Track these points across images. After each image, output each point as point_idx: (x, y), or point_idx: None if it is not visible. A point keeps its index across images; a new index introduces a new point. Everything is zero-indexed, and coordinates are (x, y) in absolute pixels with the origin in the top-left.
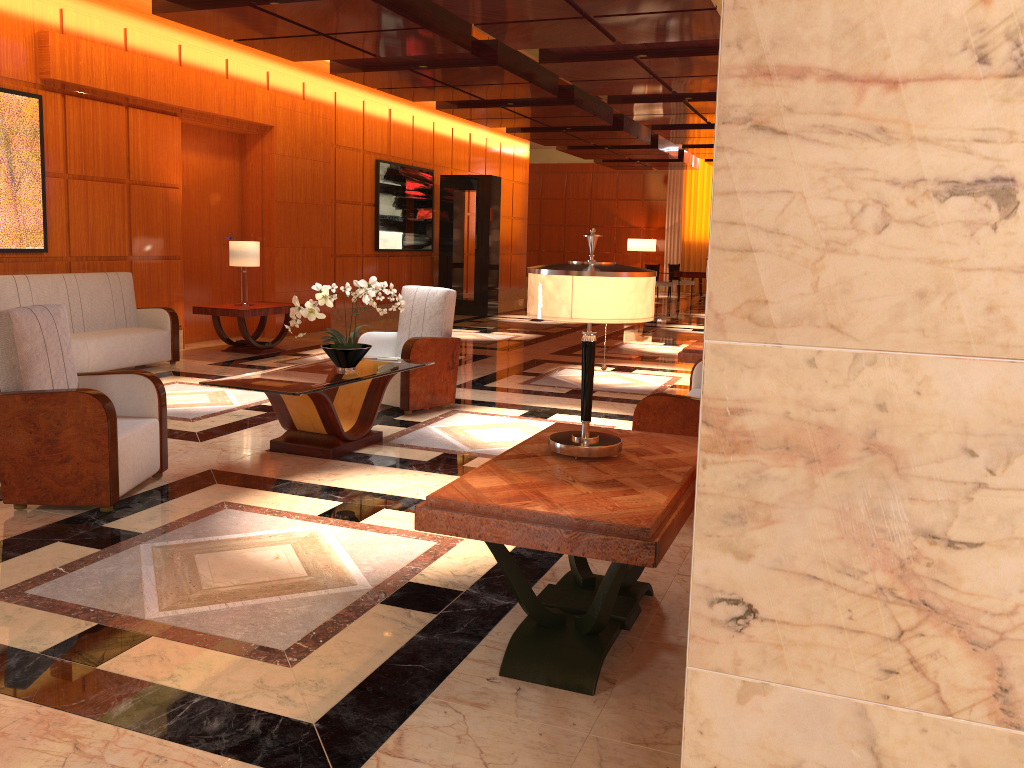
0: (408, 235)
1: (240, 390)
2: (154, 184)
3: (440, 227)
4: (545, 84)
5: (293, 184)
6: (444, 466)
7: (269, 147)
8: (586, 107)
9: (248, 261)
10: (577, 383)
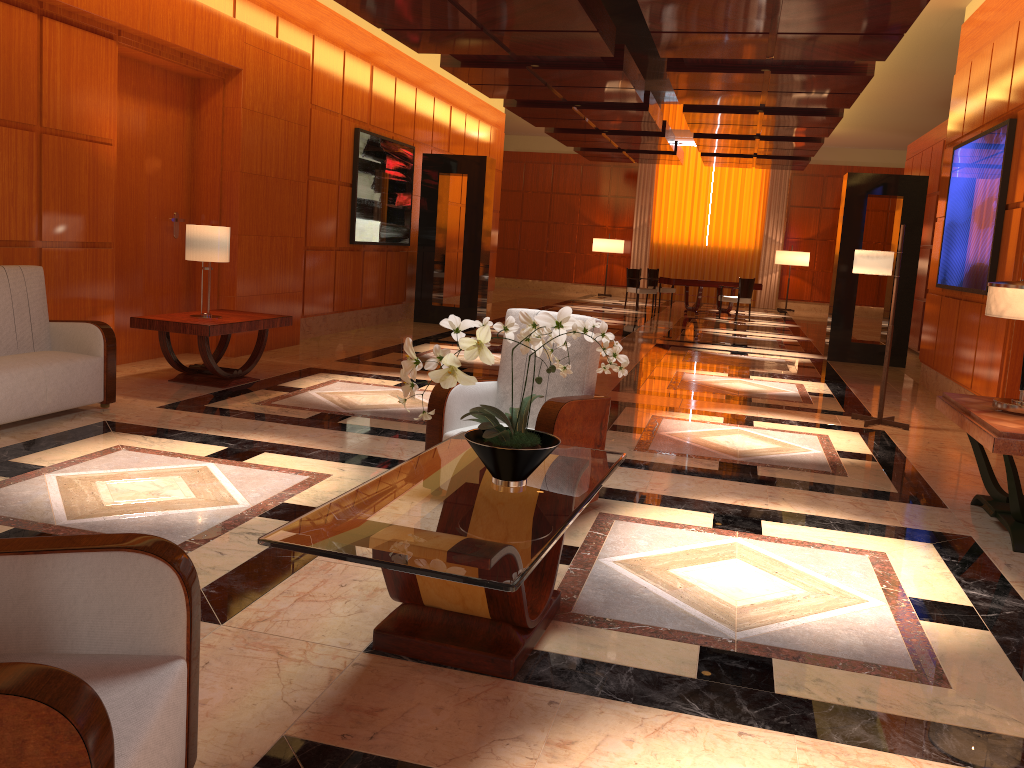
0: (386, 225)
1: (233, 466)
2: (77, 136)
3: (420, 217)
4: (607, 37)
5: (263, 151)
6: (746, 697)
7: (234, 98)
8: (629, 76)
9: (214, 254)
10: (711, 448)
